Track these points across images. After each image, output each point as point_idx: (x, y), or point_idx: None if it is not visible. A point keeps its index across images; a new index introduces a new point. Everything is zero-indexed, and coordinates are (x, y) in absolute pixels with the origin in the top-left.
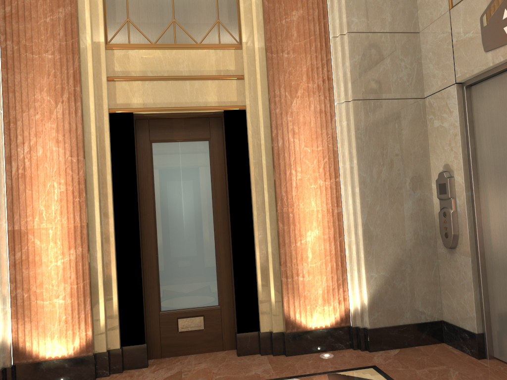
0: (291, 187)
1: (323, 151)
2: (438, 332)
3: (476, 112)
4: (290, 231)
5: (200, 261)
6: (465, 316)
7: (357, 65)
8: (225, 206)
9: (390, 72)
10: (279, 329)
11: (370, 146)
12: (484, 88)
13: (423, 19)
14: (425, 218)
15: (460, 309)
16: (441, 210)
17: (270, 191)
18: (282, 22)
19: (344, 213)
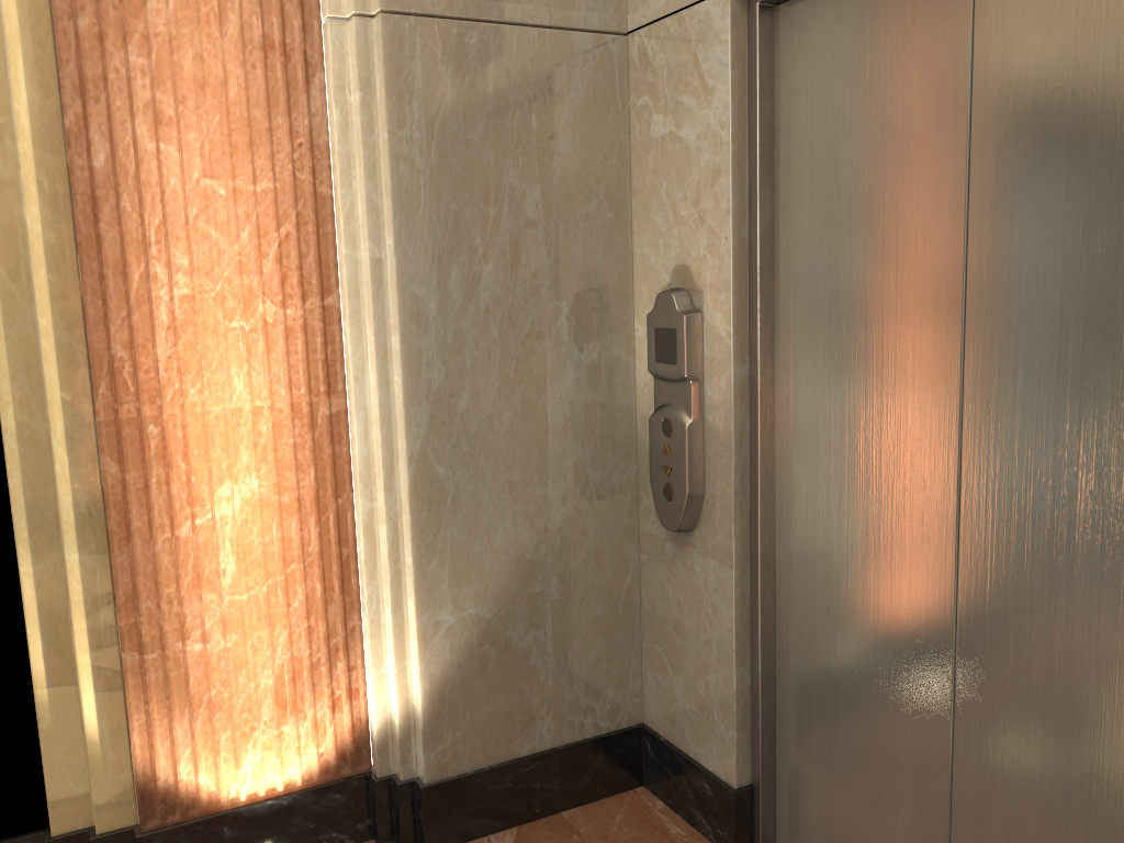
0: (153, 327)
1: (278, 197)
2: (629, 760)
3: (786, 98)
4: (153, 489)
5: None
6: (707, 733)
7: None
8: None
9: None
10: (122, 818)
11: (442, 188)
12: (823, 15)
13: None
14: (610, 431)
15: (694, 710)
16: (659, 413)
17: (68, 340)
18: None
19: (353, 417)
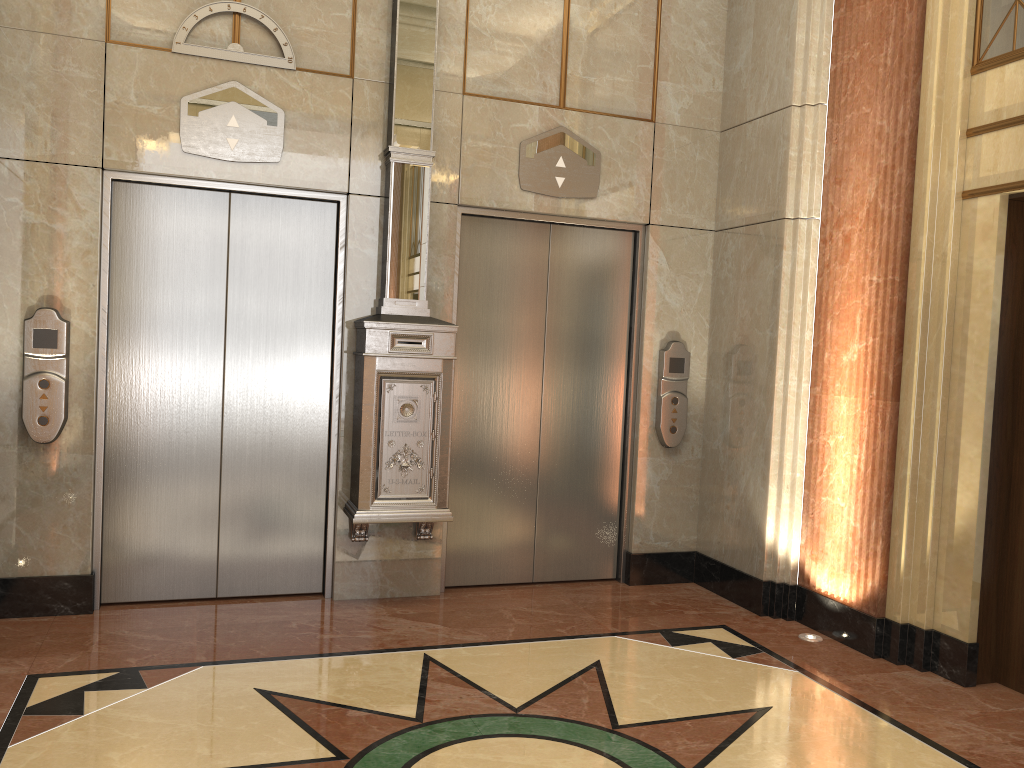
0: None
1: None
2: None
3: (120, 224)
4: None
5: None
6: (64, 554)
7: None
8: None
9: None
10: None
11: None
12: (147, 195)
13: (20, 10)
14: None
15: (50, 546)
16: (37, 376)
17: None
18: None
19: None
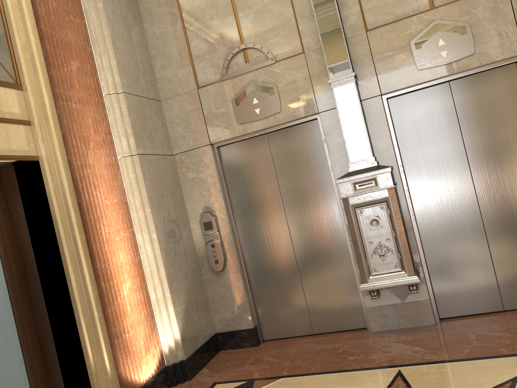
0: (103, 242)
1: (118, 203)
2: (216, 344)
3: (226, 165)
4: (112, 288)
5: (5, 359)
6: (240, 319)
7: (134, 123)
8: (22, 280)
9: (153, 132)
10: None
11: (155, 195)
12: (233, 148)
13: (166, 91)
14: (193, 253)
15: (234, 316)
16: (209, 243)
17: (85, 249)
18: (65, 69)
19: (145, 259)
